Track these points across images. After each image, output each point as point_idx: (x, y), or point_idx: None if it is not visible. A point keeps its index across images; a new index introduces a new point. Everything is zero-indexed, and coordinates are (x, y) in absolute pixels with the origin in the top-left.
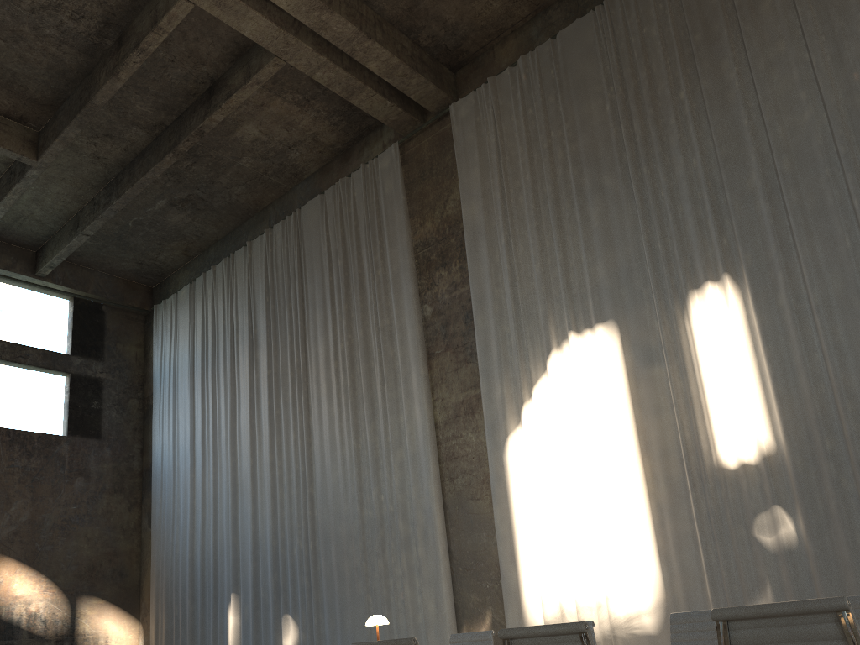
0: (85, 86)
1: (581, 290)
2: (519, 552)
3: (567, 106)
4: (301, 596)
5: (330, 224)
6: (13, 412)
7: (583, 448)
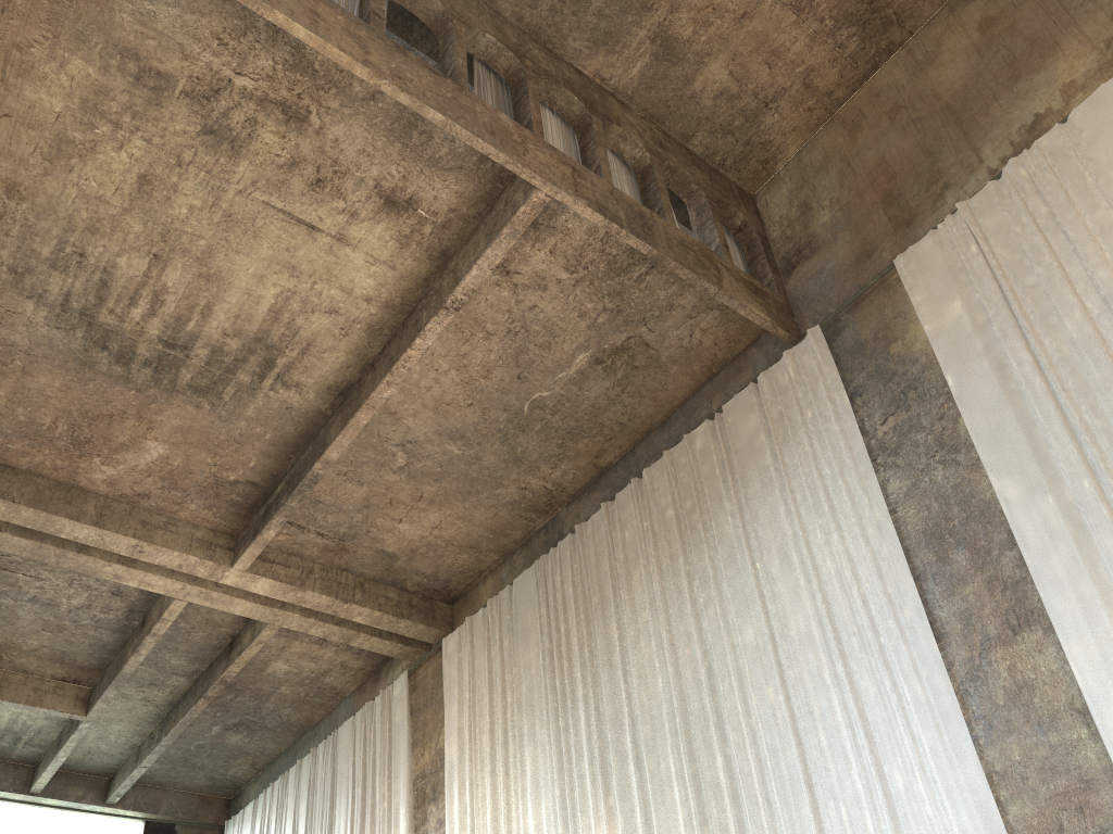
0: (120, 656)
1: None
2: None
3: (516, 651)
4: None
5: (356, 748)
6: None
7: None
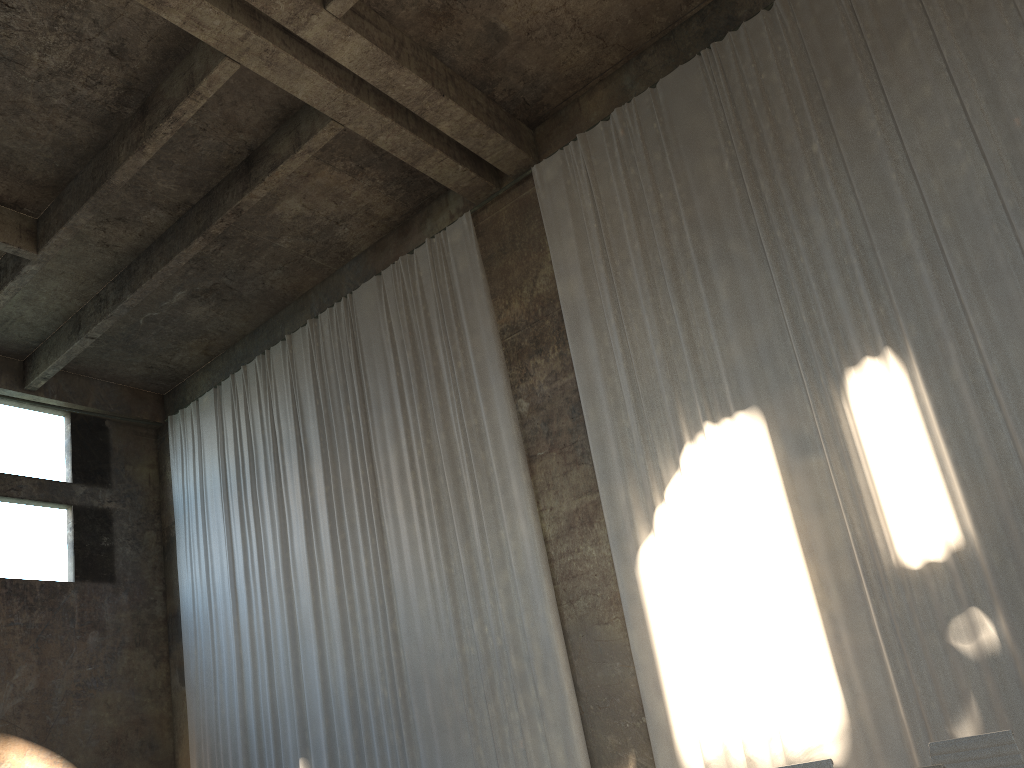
0: (98, 163)
1: (714, 373)
2: (665, 682)
3: (677, 164)
4: (392, 755)
5: (392, 310)
6: None
7: (733, 556)
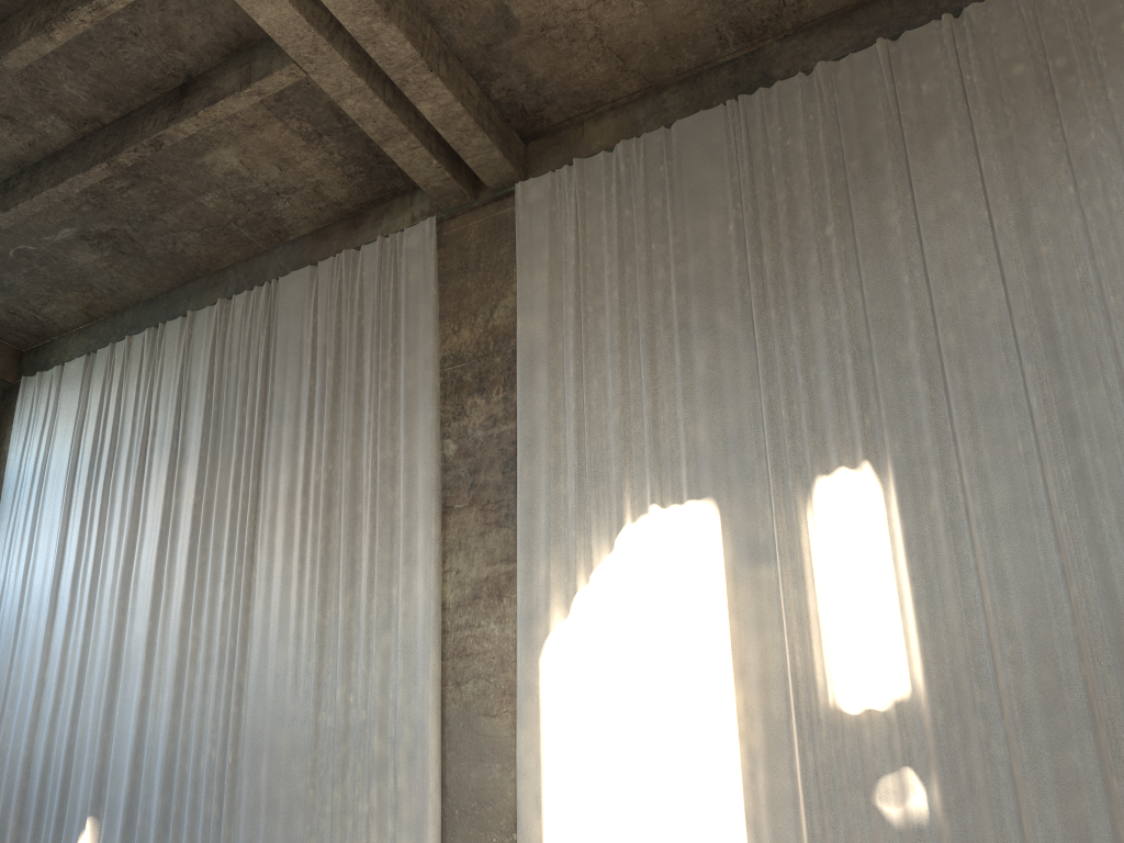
0: None
1: (673, 453)
2: (549, 796)
3: (677, 215)
4: (204, 831)
5: (321, 308)
6: None
7: (654, 663)
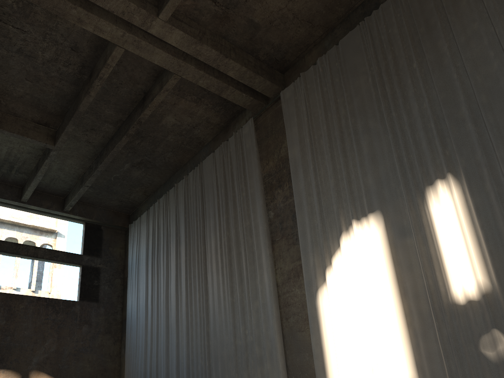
0: (75, 102)
1: (359, 193)
2: (327, 365)
3: (346, 82)
4: None
5: (217, 169)
6: (73, 291)
7: (364, 295)
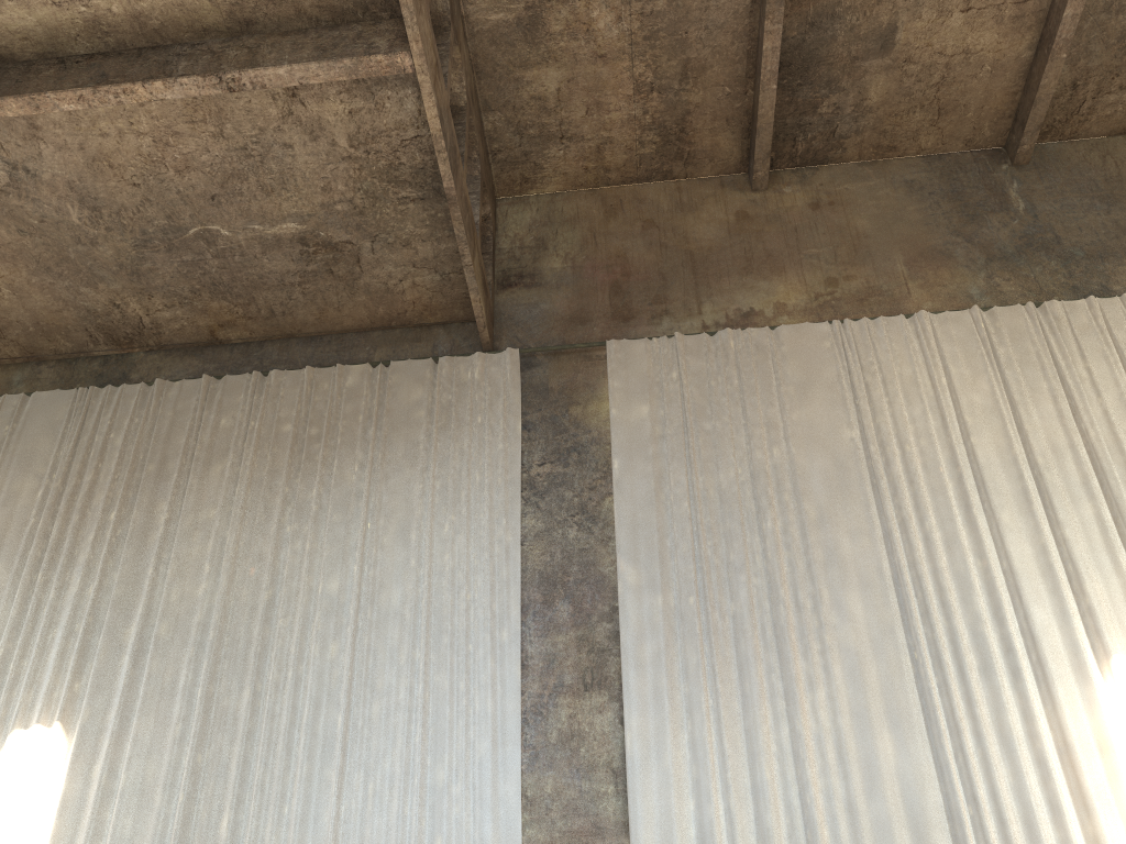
0: None
1: None
2: None
3: (2, 471)
4: None
5: None
6: None
7: None
